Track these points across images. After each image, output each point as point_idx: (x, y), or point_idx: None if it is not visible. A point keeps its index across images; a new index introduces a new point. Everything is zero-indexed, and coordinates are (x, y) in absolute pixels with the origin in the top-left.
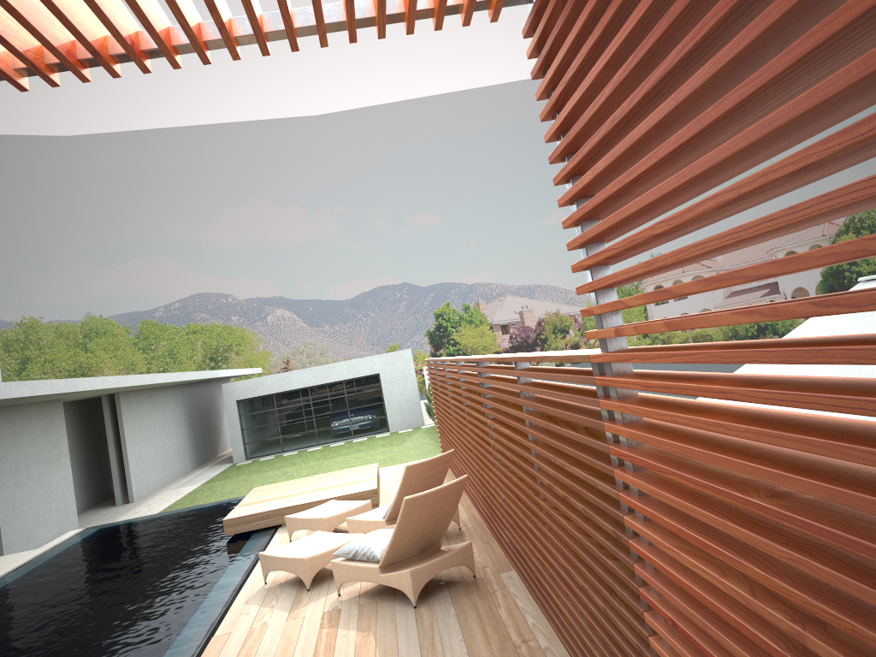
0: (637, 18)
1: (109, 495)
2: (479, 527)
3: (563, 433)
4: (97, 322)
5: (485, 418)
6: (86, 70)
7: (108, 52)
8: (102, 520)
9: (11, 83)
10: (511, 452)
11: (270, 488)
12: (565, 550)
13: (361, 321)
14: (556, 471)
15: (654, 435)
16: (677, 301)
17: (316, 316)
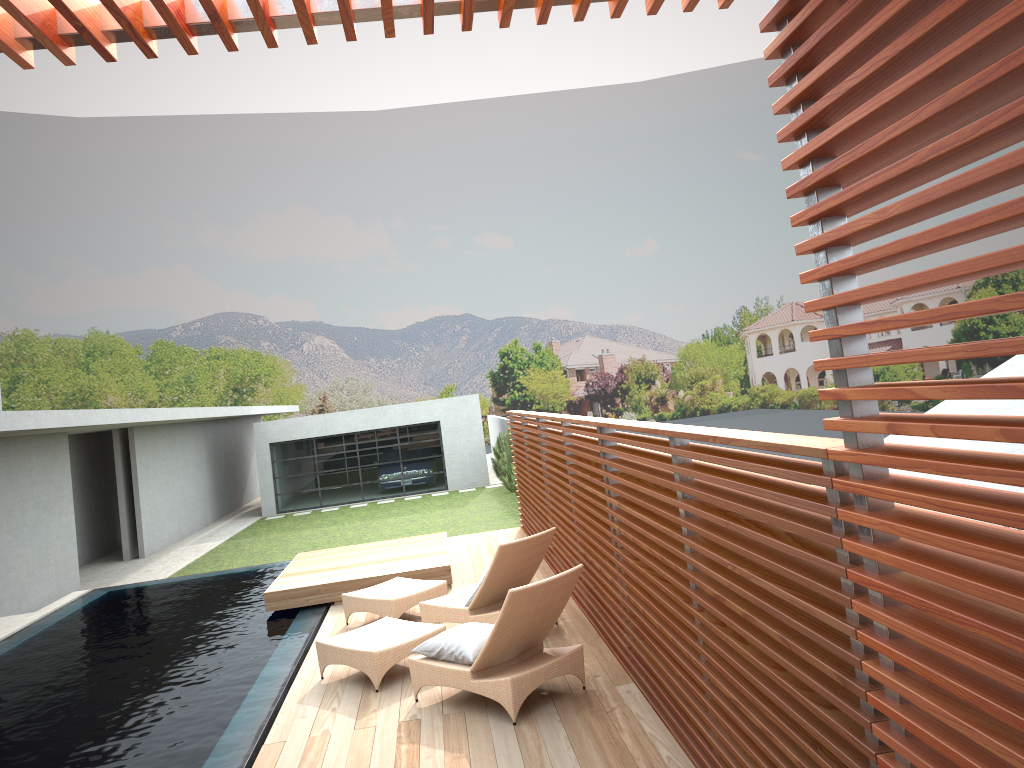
0: (1018, 12)
1: (115, 547)
2: (580, 622)
3: (755, 538)
4: (102, 340)
5: (607, 496)
6: (194, 39)
7: (227, 17)
8: (107, 578)
9: (97, 50)
10: (648, 543)
11: (318, 556)
12: (735, 679)
13: (413, 355)
14: (732, 581)
15: (945, 571)
16: (783, 354)
17: (360, 347)
